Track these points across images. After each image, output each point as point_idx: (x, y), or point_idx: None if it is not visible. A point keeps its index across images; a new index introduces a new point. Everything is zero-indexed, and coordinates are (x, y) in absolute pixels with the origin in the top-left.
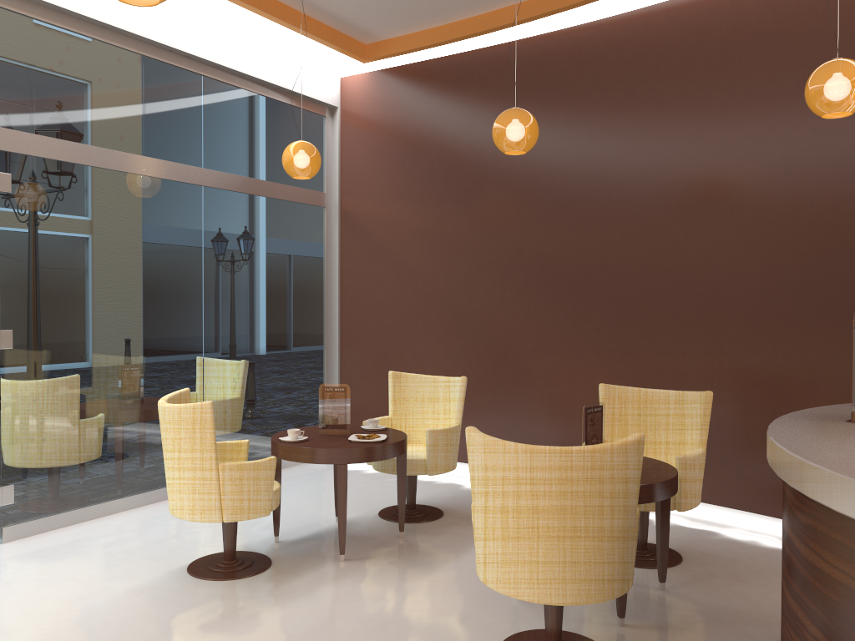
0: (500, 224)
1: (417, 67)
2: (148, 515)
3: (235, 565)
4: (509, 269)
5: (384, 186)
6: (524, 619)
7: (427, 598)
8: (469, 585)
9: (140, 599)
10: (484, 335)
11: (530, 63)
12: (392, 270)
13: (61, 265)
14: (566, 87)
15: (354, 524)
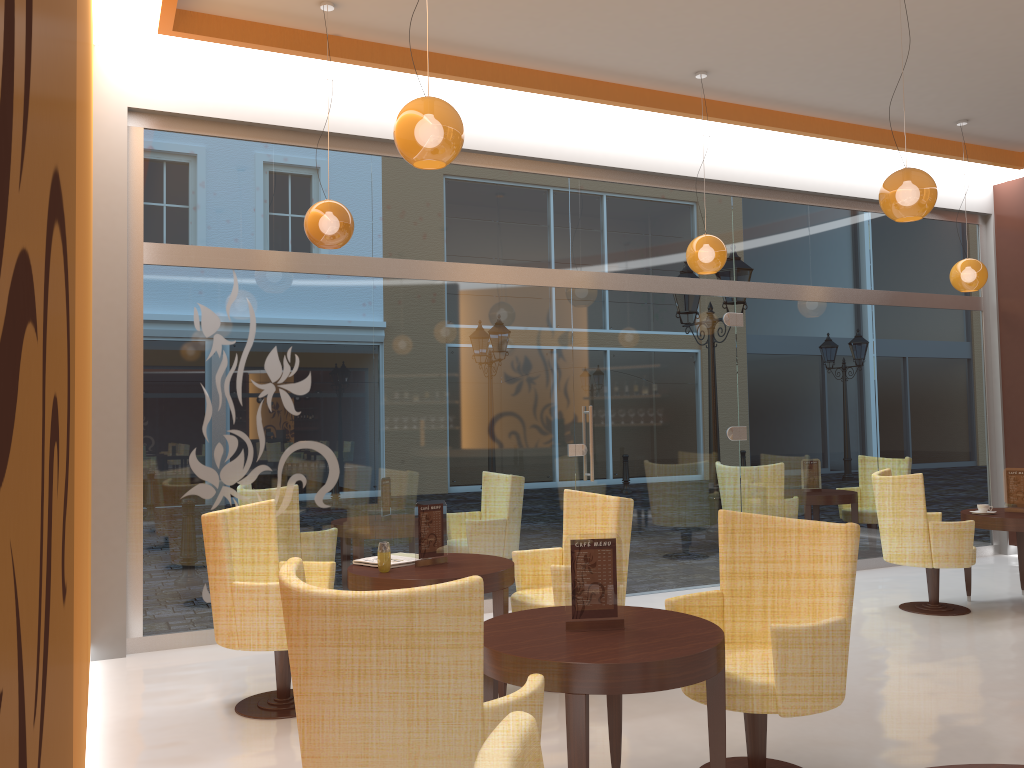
0: None
1: None
2: None
3: (940, 607)
4: None
5: None
6: None
7: None
8: None
9: (872, 617)
10: None
11: None
12: None
13: (774, 378)
14: None
15: None
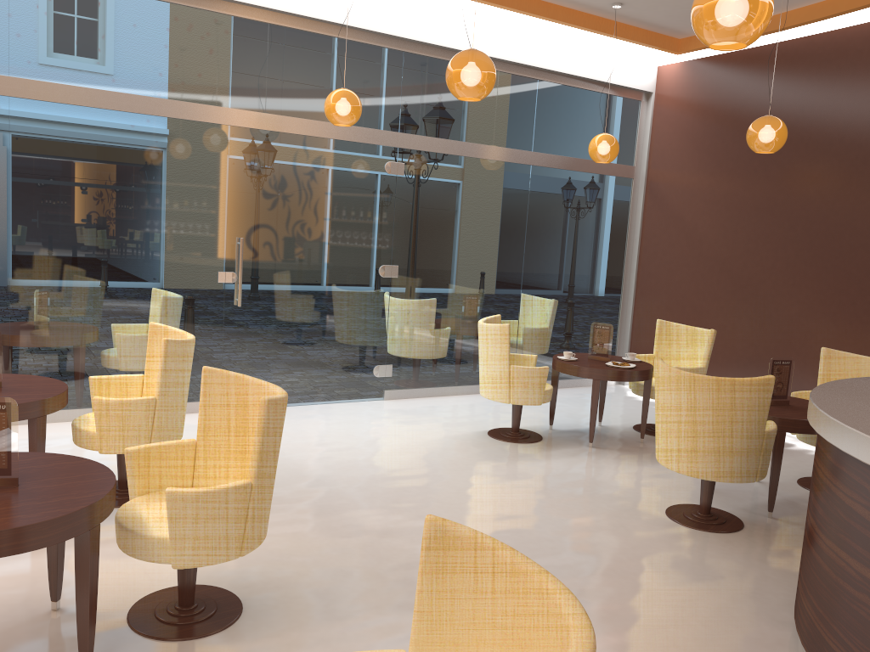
0: (779, 201)
1: (722, 58)
2: (471, 400)
3: (517, 435)
4: (782, 242)
5: (684, 162)
6: (698, 499)
7: (637, 476)
8: (672, 476)
9: (456, 441)
10: (754, 297)
11: (823, 56)
12: (683, 235)
13: (429, 224)
14: (853, 79)
15: (611, 429)
